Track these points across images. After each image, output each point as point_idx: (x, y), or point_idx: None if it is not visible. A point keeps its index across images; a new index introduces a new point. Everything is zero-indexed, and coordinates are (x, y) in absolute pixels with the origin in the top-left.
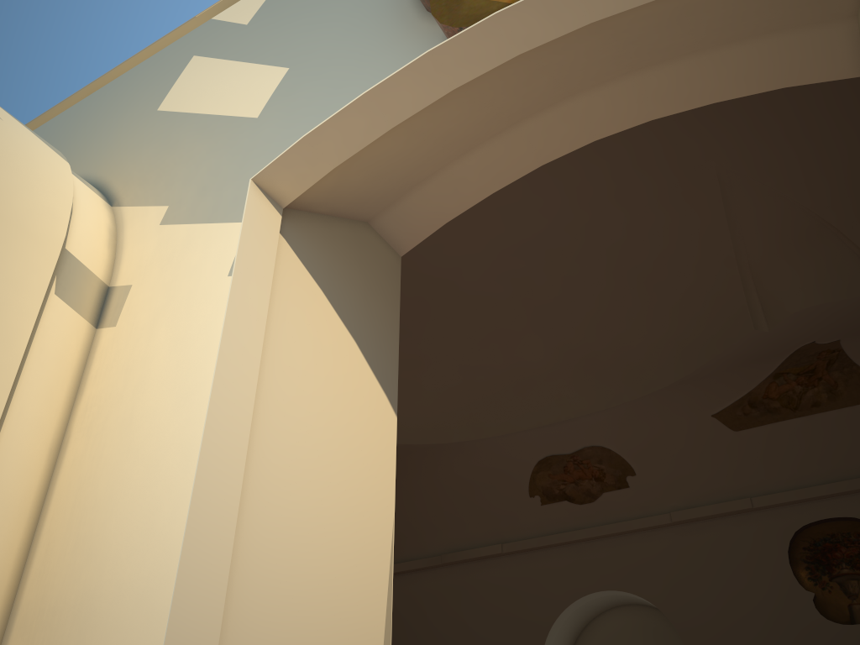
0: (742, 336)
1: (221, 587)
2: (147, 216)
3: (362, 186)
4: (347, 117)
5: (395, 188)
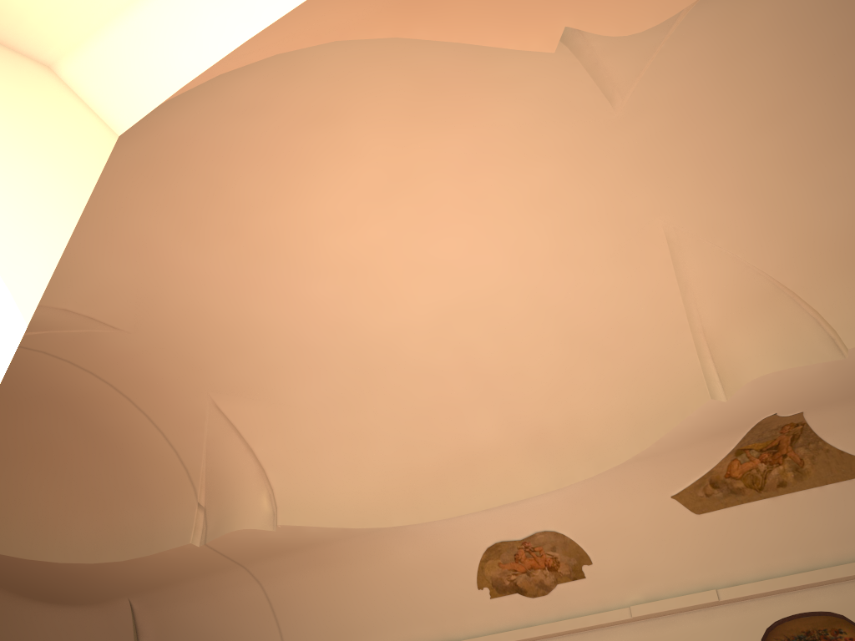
0: (699, 406)
1: None
2: None
3: None
4: None
5: (76, 4)
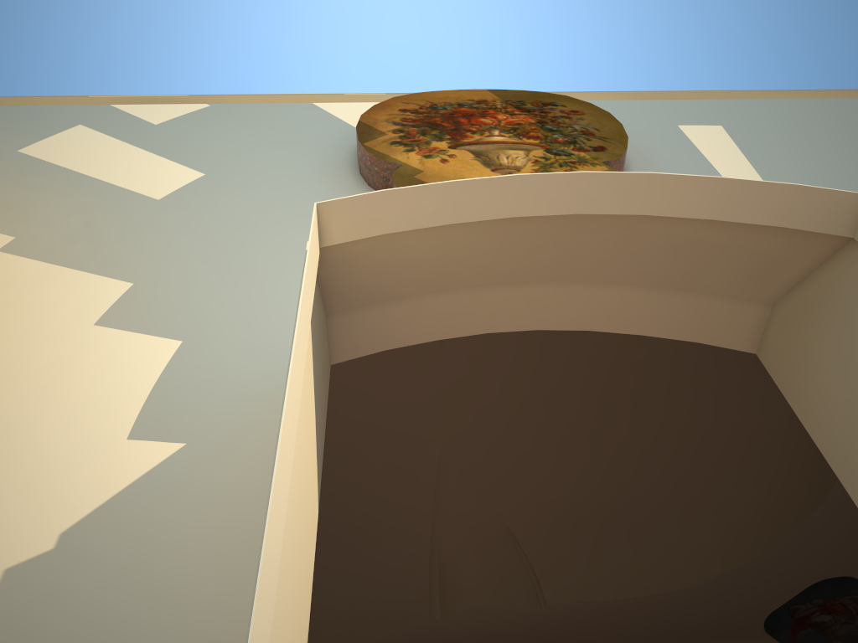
0: (417, 620)
1: (276, 577)
2: None
3: (364, 271)
4: (425, 194)
5: (373, 293)
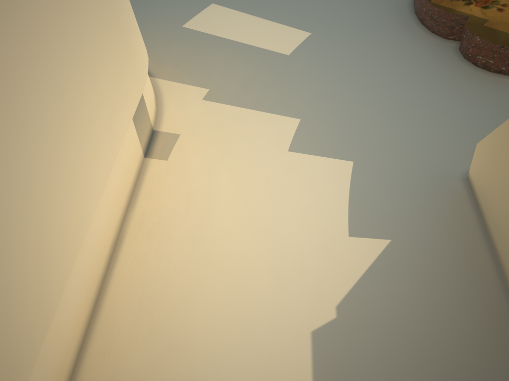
0: None
1: None
2: (187, 90)
3: None
4: None
5: None
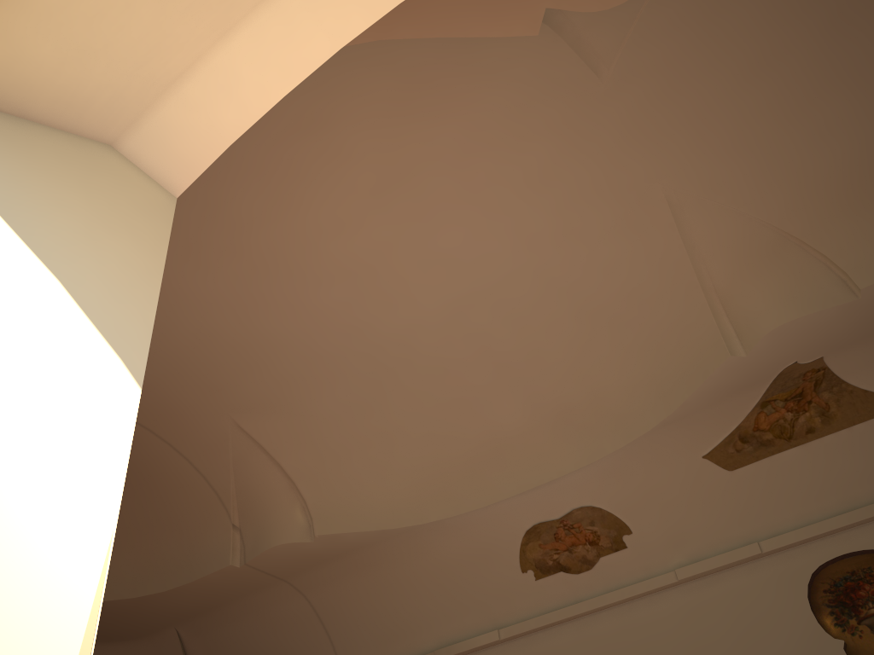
0: (720, 364)
1: None
2: None
3: (62, 69)
4: None
5: (132, 86)
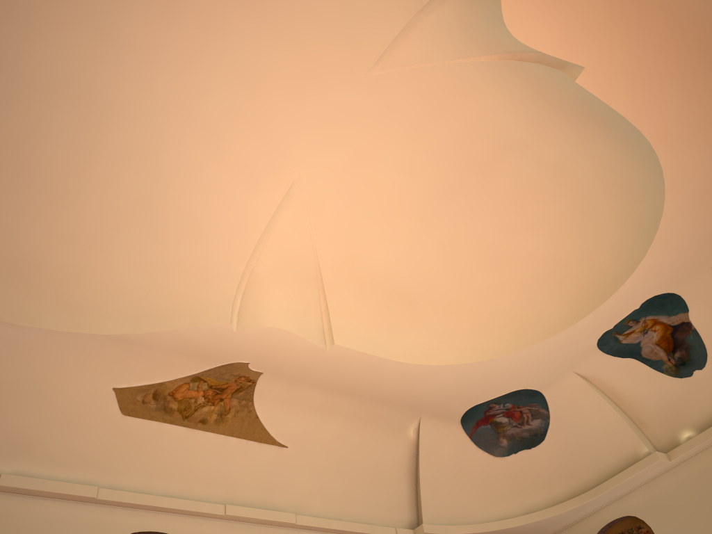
0: (215, 323)
1: None
2: None
3: None
4: None
5: None
